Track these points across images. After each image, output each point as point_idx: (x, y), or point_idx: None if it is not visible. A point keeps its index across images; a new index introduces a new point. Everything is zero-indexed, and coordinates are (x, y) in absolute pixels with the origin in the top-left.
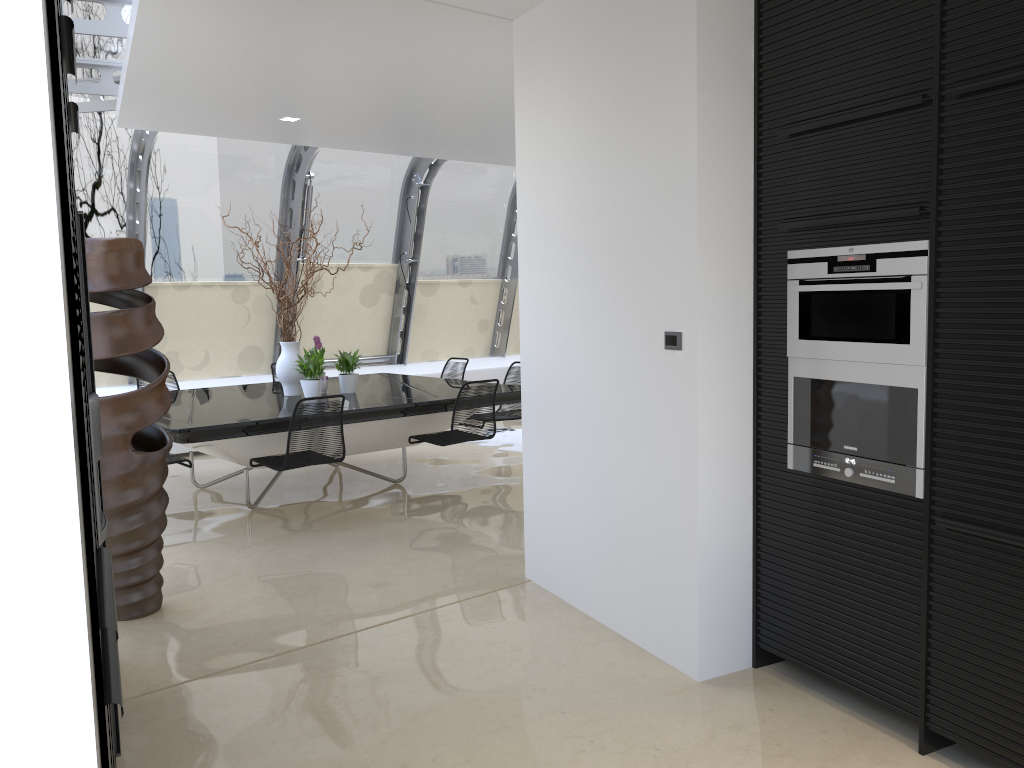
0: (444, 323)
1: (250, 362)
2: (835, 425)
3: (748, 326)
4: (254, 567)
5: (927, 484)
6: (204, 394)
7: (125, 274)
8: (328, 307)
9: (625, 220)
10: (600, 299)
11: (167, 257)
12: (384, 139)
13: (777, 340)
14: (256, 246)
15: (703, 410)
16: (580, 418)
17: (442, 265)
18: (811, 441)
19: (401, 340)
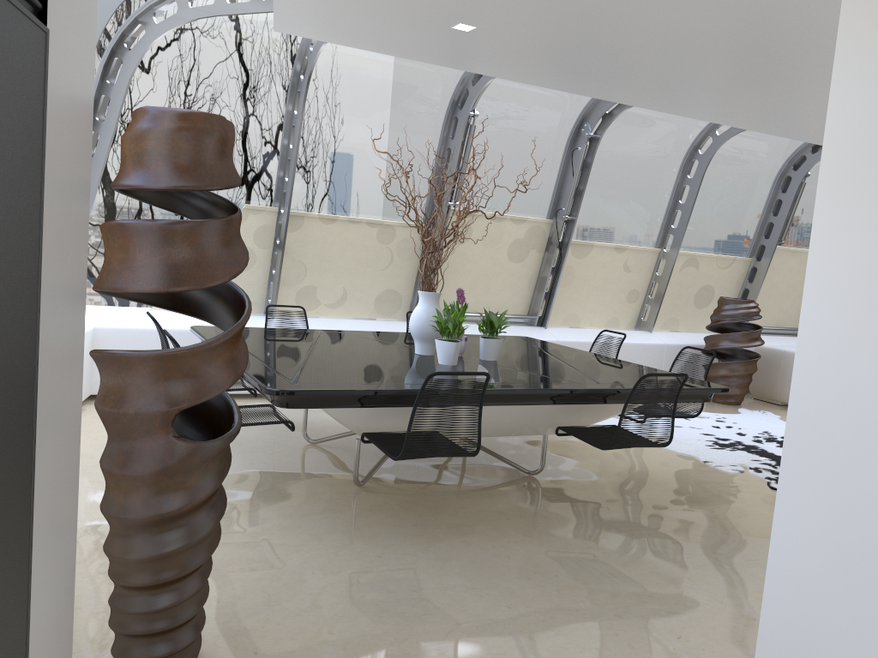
0: (592, 289)
1: (387, 306)
2: None
3: None
4: (341, 598)
5: None
6: (329, 338)
7: (196, 167)
8: (473, 258)
9: None
10: None
11: (317, 187)
12: (567, 68)
13: None
14: (406, 177)
15: None
16: None
17: (599, 226)
18: None
19: (544, 301)
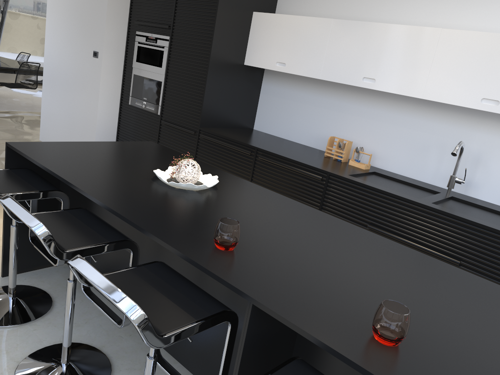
0: (21, 35)
1: None
2: (142, 91)
3: (123, 55)
4: None
5: (161, 110)
6: None
7: None
8: None
9: (85, 7)
10: (74, 35)
11: None
12: None
13: (131, 61)
14: None
15: (102, 80)
16: (64, 79)
17: (22, 5)
18: (136, 96)
19: None
